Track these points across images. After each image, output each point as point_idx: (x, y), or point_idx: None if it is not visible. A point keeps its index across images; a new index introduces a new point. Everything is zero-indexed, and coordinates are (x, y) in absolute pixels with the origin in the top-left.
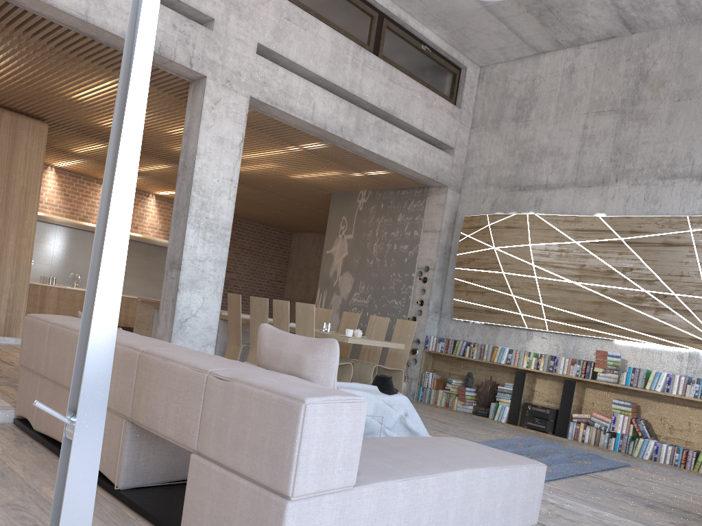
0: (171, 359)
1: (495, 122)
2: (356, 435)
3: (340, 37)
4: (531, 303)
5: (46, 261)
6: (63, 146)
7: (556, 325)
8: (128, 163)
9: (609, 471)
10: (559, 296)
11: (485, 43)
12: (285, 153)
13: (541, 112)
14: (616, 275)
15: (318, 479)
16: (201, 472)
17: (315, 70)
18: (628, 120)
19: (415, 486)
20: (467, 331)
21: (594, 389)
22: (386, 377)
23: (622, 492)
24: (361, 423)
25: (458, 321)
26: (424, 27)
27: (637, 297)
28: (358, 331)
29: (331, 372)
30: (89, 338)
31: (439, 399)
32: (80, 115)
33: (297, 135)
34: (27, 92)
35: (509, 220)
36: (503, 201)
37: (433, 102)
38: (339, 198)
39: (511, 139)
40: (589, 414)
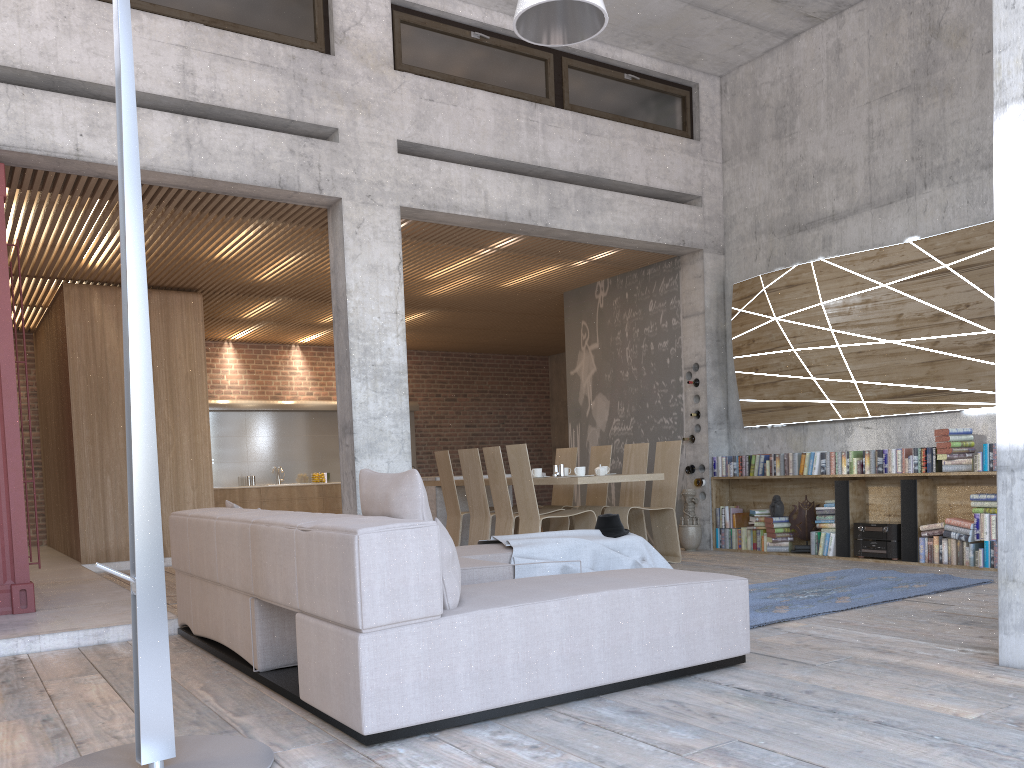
0: (272, 523)
1: (752, 147)
2: (430, 561)
3: (504, 100)
4: (840, 384)
5: (241, 457)
6: (229, 314)
7: (879, 407)
8: (140, 342)
9: (949, 592)
10: (875, 366)
11: (711, 46)
12: (478, 260)
13: (808, 117)
14: (948, 319)
15: (390, 609)
16: (304, 629)
17: (478, 151)
18: (926, 98)
19: (529, 613)
20: (766, 441)
21: (948, 485)
22: (609, 516)
23: (940, 613)
24: (434, 548)
25: (753, 429)
26: (621, 51)
27: (983, 343)
28: (599, 468)
29: (417, 504)
30: (134, 502)
31: (744, 541)
32: (231, 275)
33: (478, 235)
34: (167, 265)
35: (788, 276)
36: (781, 251)
37: (656, 144)
38: (573, 299)
39: (776, 164)
40: (943, 522)
